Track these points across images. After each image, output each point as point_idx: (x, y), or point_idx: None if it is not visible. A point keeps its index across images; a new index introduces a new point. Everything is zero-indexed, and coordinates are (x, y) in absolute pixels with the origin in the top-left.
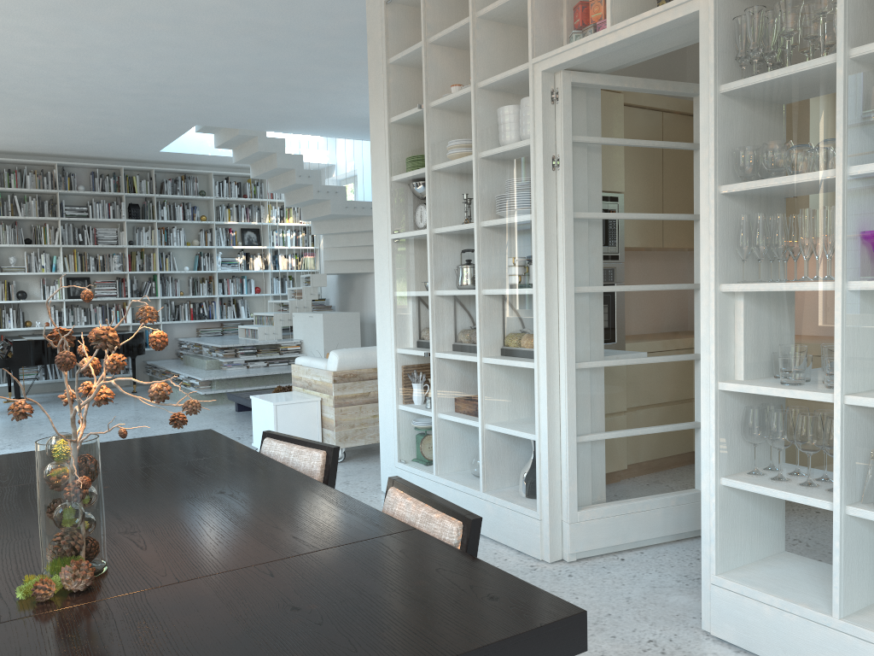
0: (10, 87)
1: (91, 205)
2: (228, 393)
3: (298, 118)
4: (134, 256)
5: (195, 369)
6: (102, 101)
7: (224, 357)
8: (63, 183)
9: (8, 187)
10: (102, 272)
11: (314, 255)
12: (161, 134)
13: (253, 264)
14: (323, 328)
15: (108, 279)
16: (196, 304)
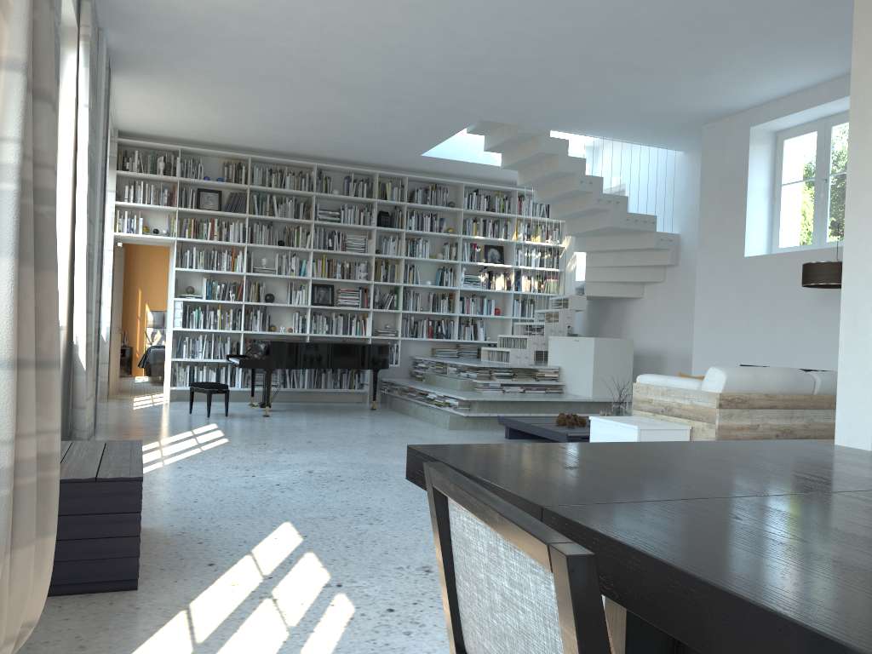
0: (317, 62)
1: (343, 210)
2: (500, 416)
3: (598, 111)
4: (379, 266)
5: (445, 389)
6: (401, 83)
7: (478, 378)
8: (319, 186)
9: (268, 187)
10: (348, 280)
11: (558, 279)
12: (436, 132)
13: (495, 283)
14: (593, 354)
15: (351, 289)
16: (435, 322)
